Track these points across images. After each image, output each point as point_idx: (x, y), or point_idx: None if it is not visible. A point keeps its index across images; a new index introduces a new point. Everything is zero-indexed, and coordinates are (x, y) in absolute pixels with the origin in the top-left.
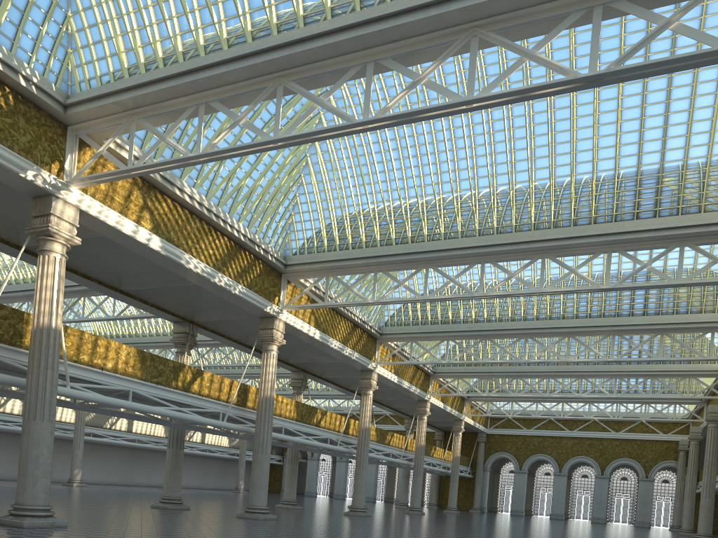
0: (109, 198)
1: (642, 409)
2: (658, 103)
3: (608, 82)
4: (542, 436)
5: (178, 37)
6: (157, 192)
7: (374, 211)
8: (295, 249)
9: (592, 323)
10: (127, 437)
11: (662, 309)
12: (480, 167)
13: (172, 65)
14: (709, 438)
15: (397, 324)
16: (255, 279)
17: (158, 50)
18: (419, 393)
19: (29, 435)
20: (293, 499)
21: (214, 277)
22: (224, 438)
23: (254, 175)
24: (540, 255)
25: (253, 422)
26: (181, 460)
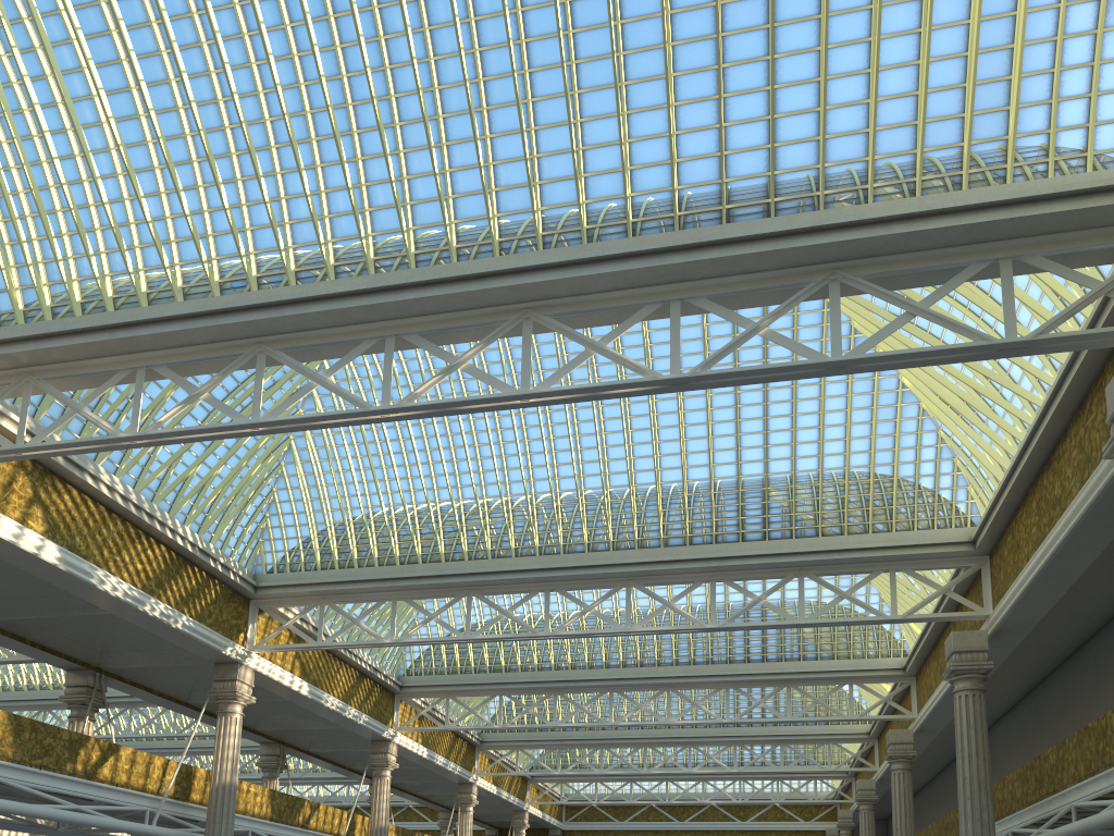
0: None
1: (774, 787)
2: (754, 404)
3: (695, 386)
4: (641, 830)
5: (107, 278)
6: (56, 480)
7: (391, 517)
8: (271, 565)
9: (697, 671)
10: None
11: (786, 653)
12: (537, 466)
13: (96, 313)
14: (863, 824)
15: (425, 672)
16: (209, 606)
17: (75, 292)
18: (461, 772)
19: None
20: None
21: (144, 603)
22: None
23: (209, 460)
24: (623, 582)
25: (198, 824)
26: None
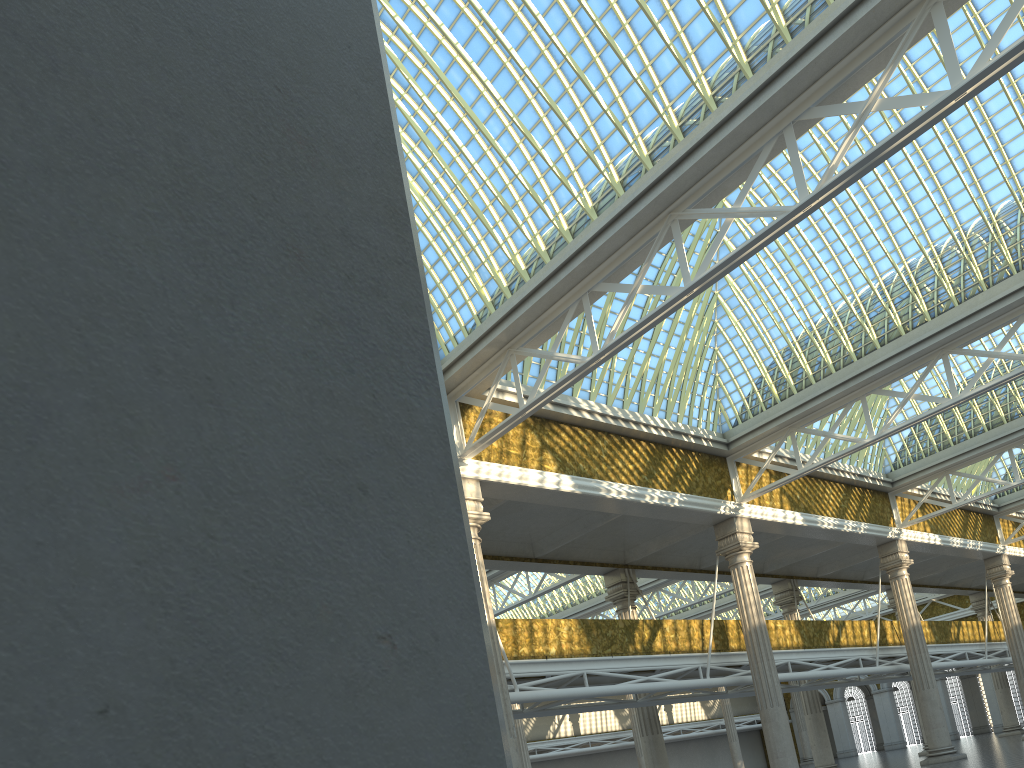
0: (504, 454)
1: None
2: None
3: None
4: None
5: (537, 237)
6: (552, 424)
7: (834, 318)
8: (734, 418)
9: None
10: (578, 742)
11: None
12: (985, 175)
13: (538, 271)
14: None
15: (913, 459)
16: (693, 478)
17: (519, 263)
18: (983, 547)
19: None
20: (830, 763)
21: (644, 495)
22: (698, 709)
23: (655, 351)
24: None
25: (741, 669)
26: (663, 747)
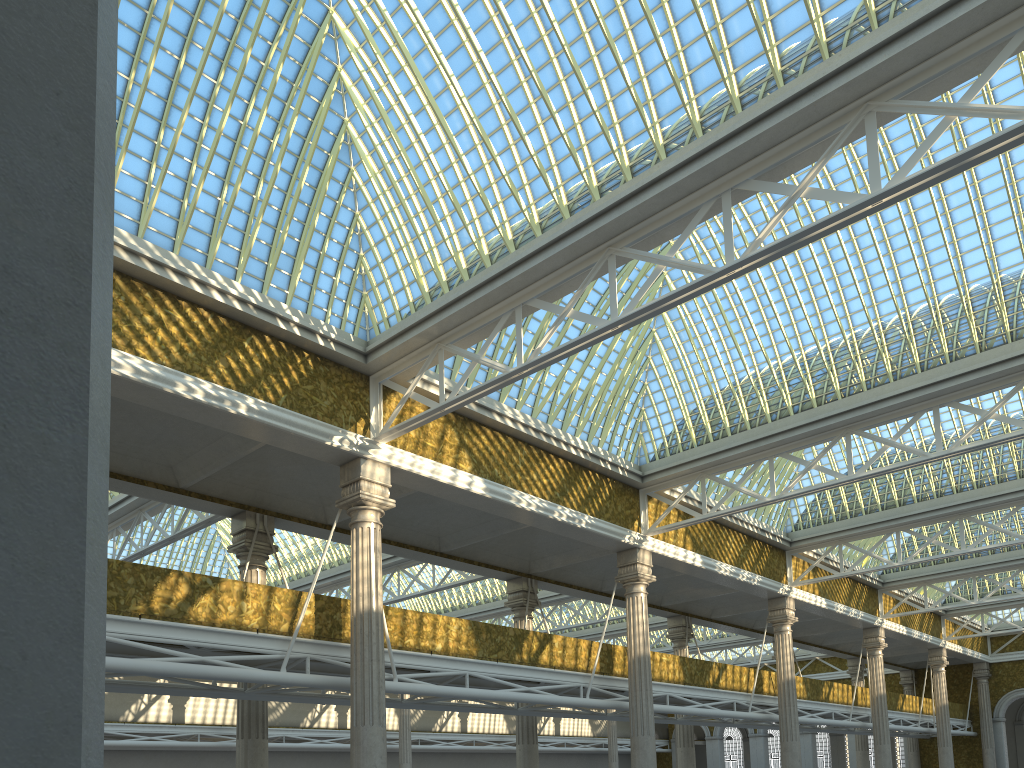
0: (420, 445)
1: None
2: None
3: None
4: None
5: (482, 240)
6: (473, 425)
7: (756, 378)
8: (652, 453)
9: None
10: (462, 739)
11: None
12: (907, 276)
13: (478, 273)
14: None
15: (813, 524)
16: (604, 503)
17: (461, 262)
18: (864, 617)
19: (358, 744)
20: None
21: (553, 511)
22: (585, 725)
23: (587, 373)
24: None
25: (624, 694)
26: (536, 758)
